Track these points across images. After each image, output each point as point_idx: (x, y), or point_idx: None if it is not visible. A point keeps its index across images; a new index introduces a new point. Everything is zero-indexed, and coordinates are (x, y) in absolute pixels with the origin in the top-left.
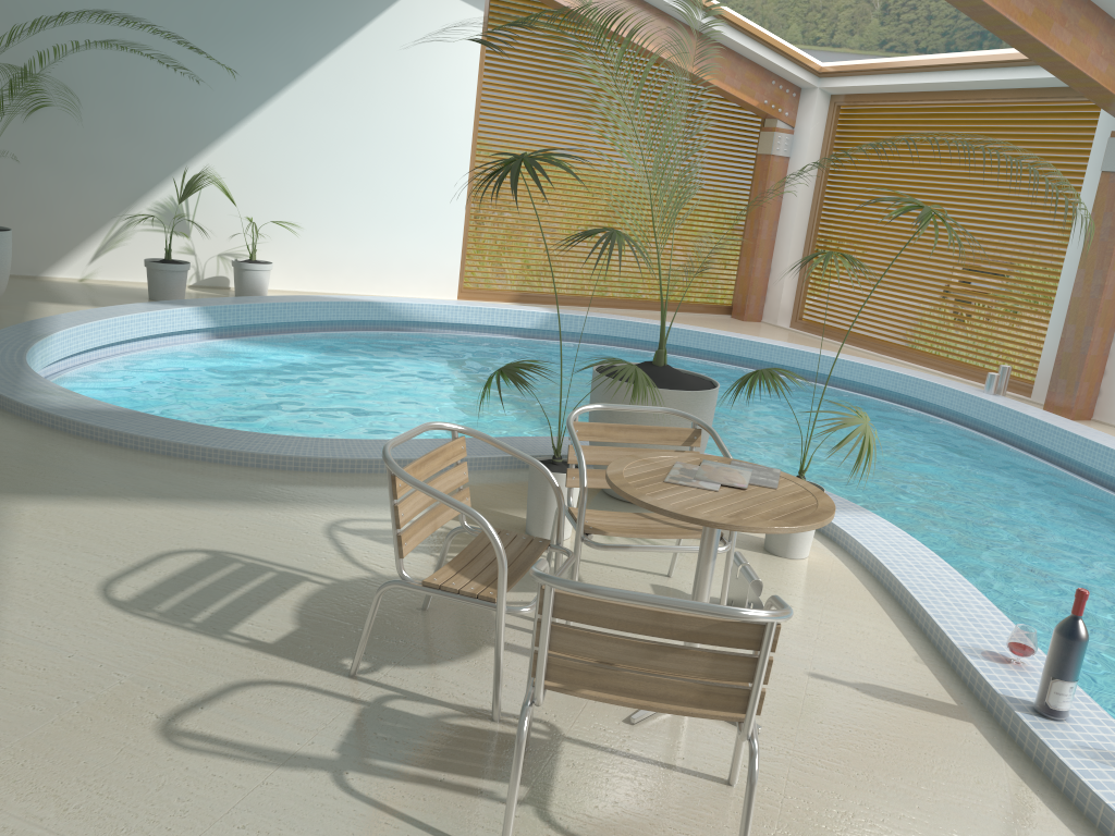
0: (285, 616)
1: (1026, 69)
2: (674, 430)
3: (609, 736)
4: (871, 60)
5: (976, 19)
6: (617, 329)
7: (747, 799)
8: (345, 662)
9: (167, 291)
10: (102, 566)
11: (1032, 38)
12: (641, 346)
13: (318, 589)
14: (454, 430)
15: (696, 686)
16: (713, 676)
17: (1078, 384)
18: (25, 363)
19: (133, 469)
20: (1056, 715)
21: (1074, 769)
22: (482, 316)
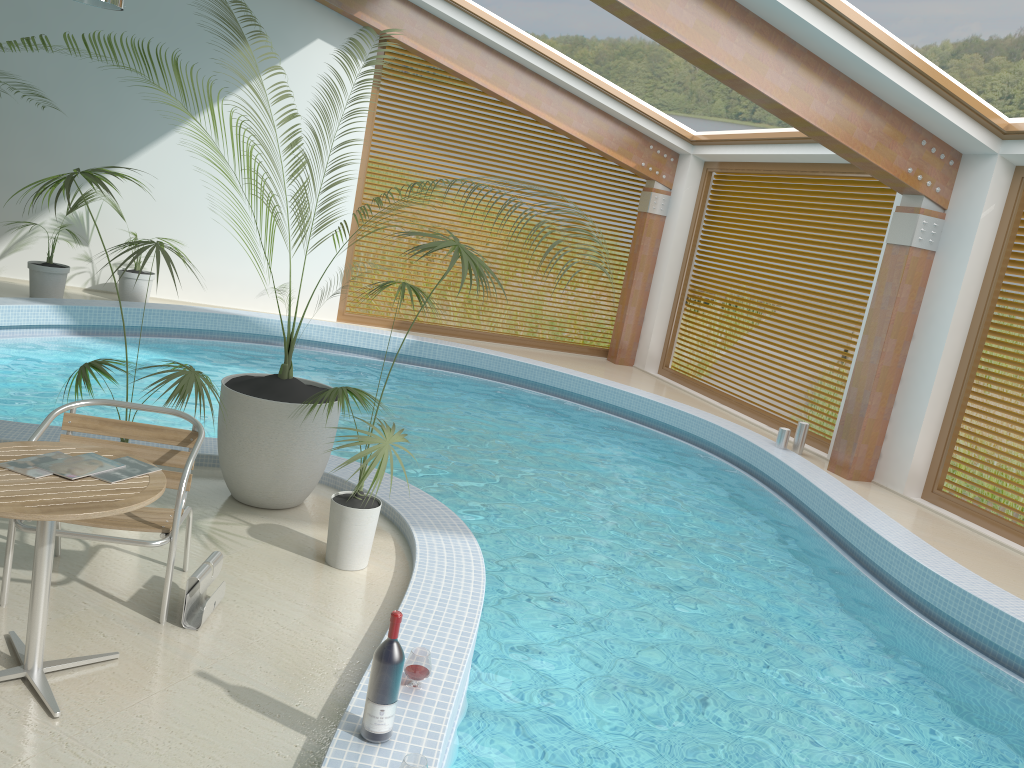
0: None
1: None
2: (171, 430)
3: None
4: (731, 131)
5: (739, 91)
6: (473, 359)
7: None
8: None
9: (43, 290)
10: None
11: (792, 112)
12: (495, 377)
13: None
14: None
15: None
16: None
17: (856, 445)
18: None
19: None
20: (369, 737)
21: None
22: (347, 337)
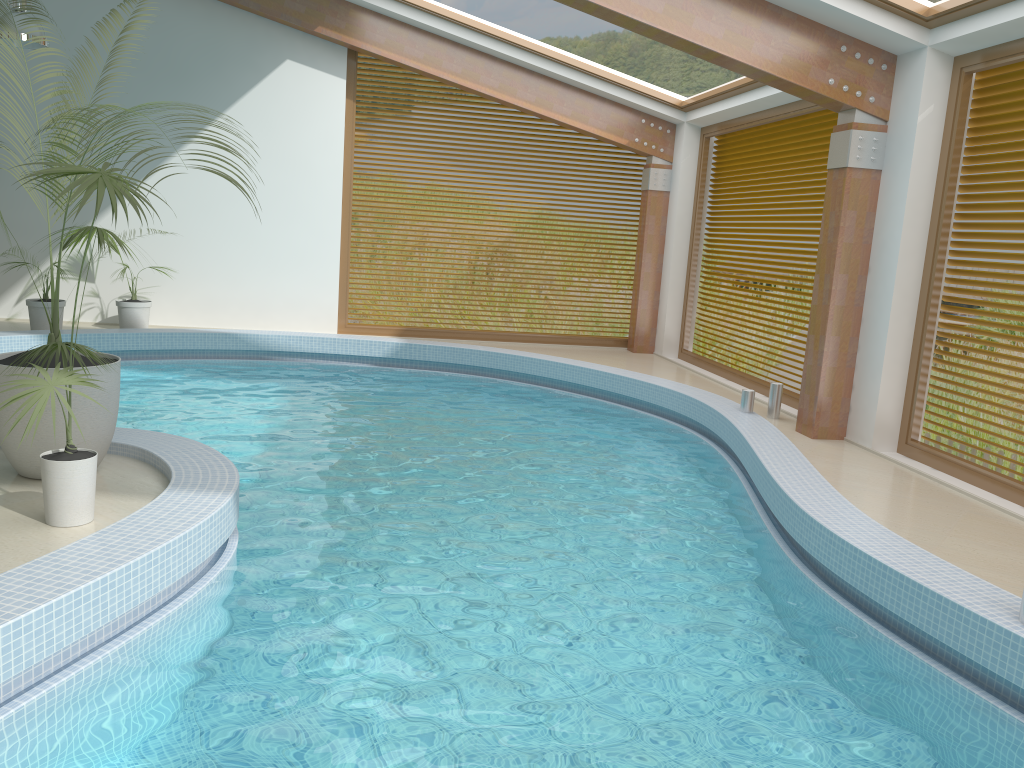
0: None
1: None
2: None
3: None
4: (713, 89)
5: (615, 23)
6: (463, 357)
7: None
8: None
9: (40, 324)
10: None
11: (672, 35)
12: (488, 373)
13: None
14: None
15: None
16: None
17: (816, 399)
18: None
19: None
20: None
21: None
22: (337, 346)
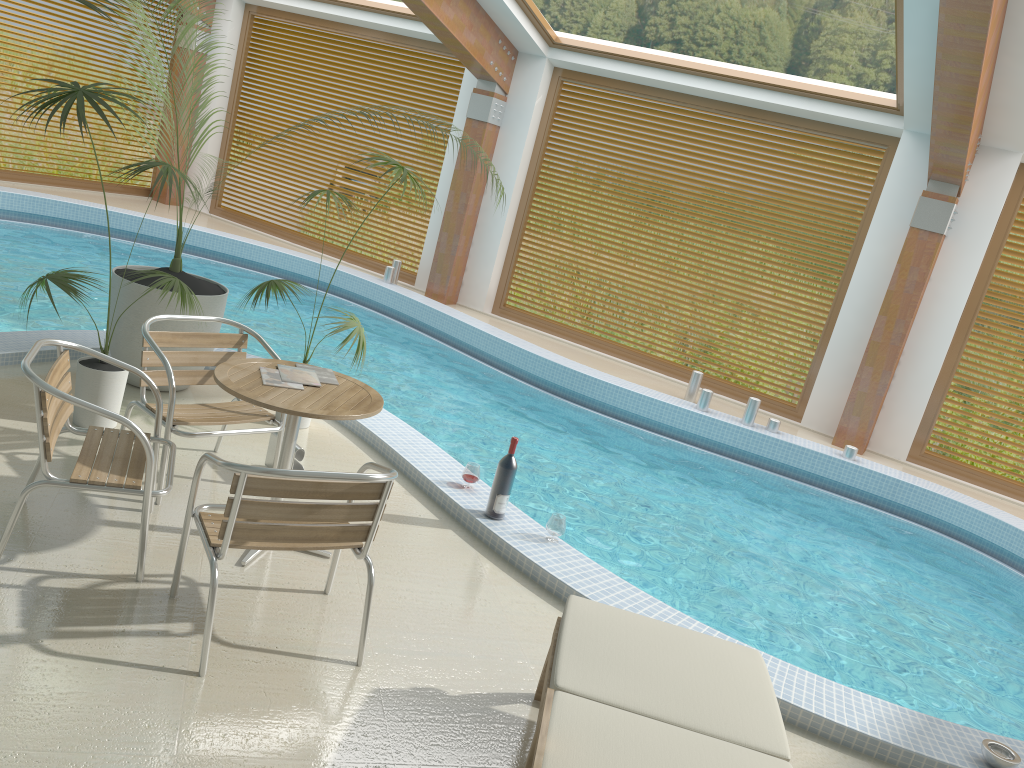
0: None
1: (412, 22)
2: (227, 336)
3: (231, 577)
4: None
5: None
6: (45, 208)
7: (369, 595)
8: None
9: None
10: None
11: (429, 10)
12: (71, 226)
13: None
14: (60, 345)
15: (337, 528)
16: (349, 520)
17: (449, 278)
18: None
19: None
20: (499, 517)
21: (515, 546)
22: None
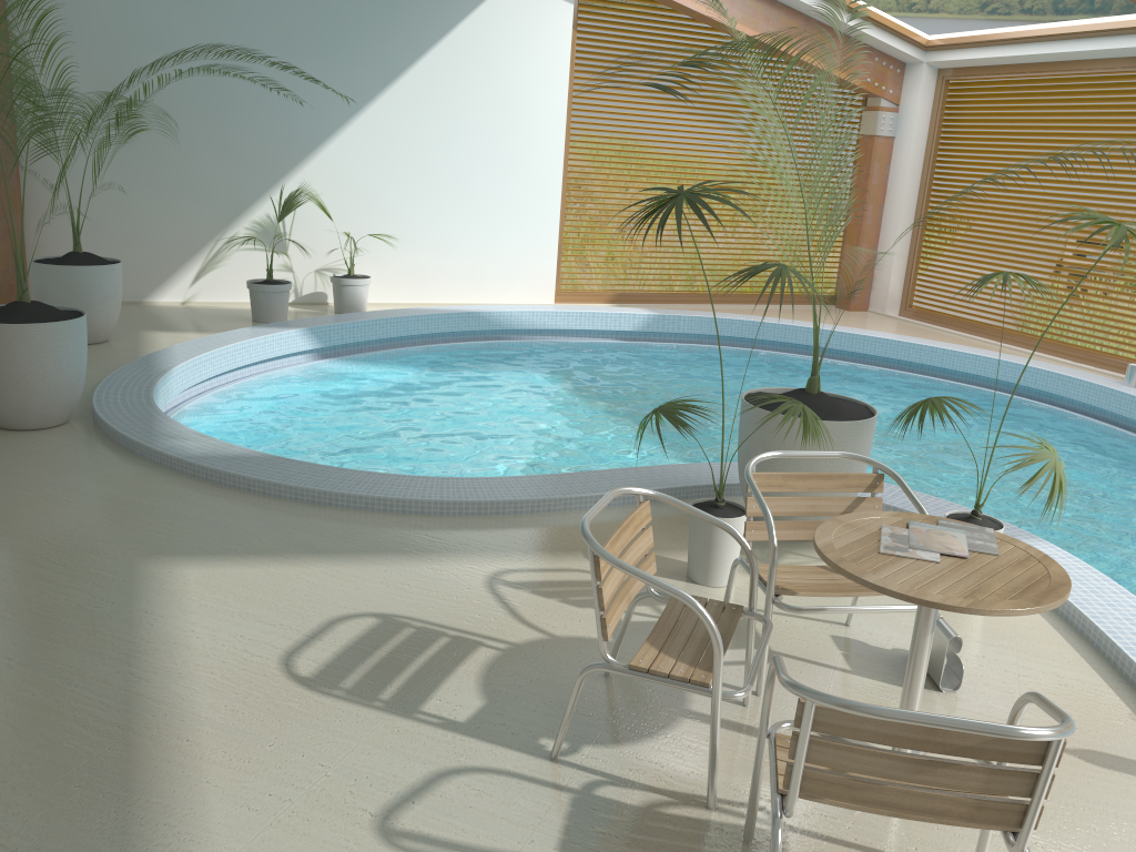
0: (470, 689)
1: None
2: (855, 476)
3: (832, 823)
4: (984, 31)
5: None
6: (722, 327)
7: None
8: (543, 742)
9: (270, 312)
10: (278, 637)
11: None
12: (747, 344)
13: (495, 655)
14: (639, 494)
15: (967, 800)
16: (987, 791)
17: None
18: (154, 404)
19: (282, 521)
20: None
21: None
22: (583, 320)
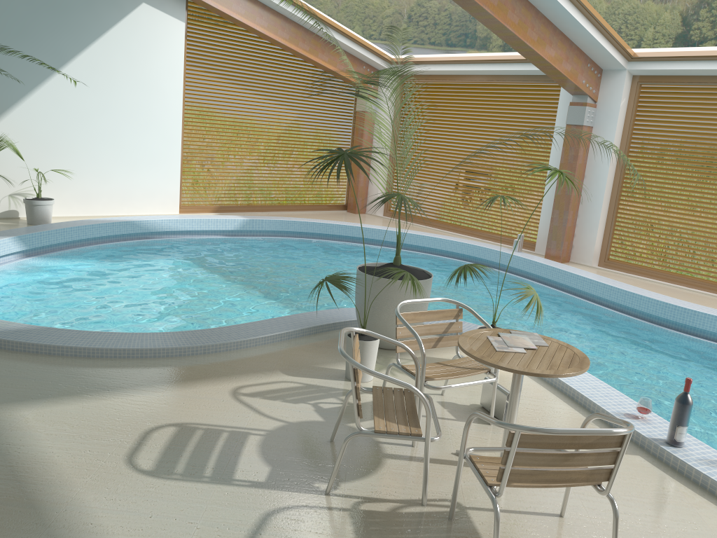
0: (258, 461)
1: (517, 64)
2: (448, 311)
3: (486, 501)
4: (423, 55)
5: (507, 42)
6: (288, 226)
7: (615, 526)
8: (316, 485)
9: None
10: (115, 448)
11: (537, 53)
12: (304, 236)
13: (261, 439)
14: (353, 331)
15: (586, 471)
16: (595, 464)
17: (563, 243)
18: None
19: (73, 371)
20: (680, 444)
21: (704, 472)
22: (202, 224)
